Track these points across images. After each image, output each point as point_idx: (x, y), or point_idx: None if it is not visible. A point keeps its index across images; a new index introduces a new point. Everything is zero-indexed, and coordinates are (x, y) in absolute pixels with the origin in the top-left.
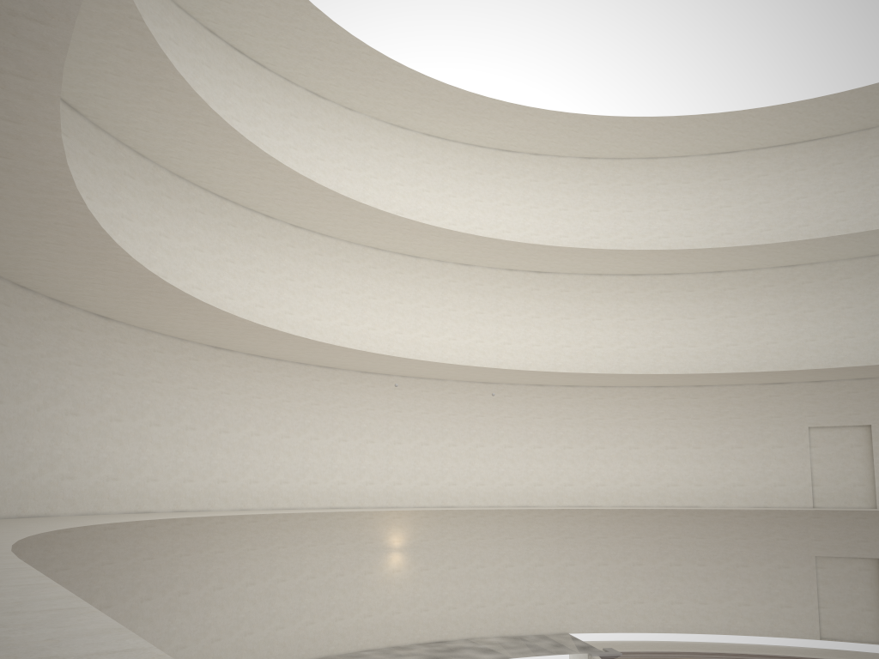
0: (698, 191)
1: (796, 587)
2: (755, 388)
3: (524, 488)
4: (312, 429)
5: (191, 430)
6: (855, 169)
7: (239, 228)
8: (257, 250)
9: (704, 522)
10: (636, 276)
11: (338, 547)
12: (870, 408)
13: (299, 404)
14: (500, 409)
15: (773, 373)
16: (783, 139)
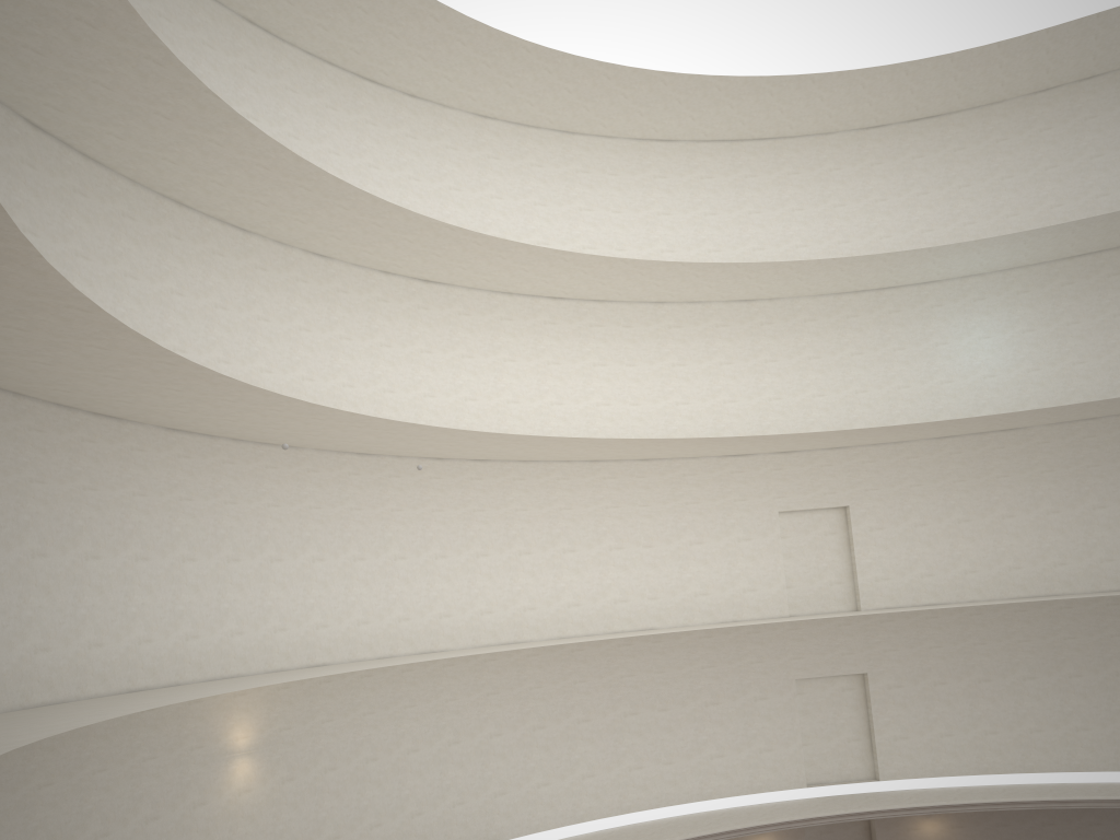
0: (629, 189)
1: (776, 723)
2: (714, 462)
3: (427, 623)
4: (87, 538)
5: None
6: (814, 183)
7: None
8: None
9: (663, 650)
10: (557, 301)
11: (146, 765)
12: (847, 484)
13: (61, 488)
14: (385, 498)
15: (761, 439)
16: (733, 131)
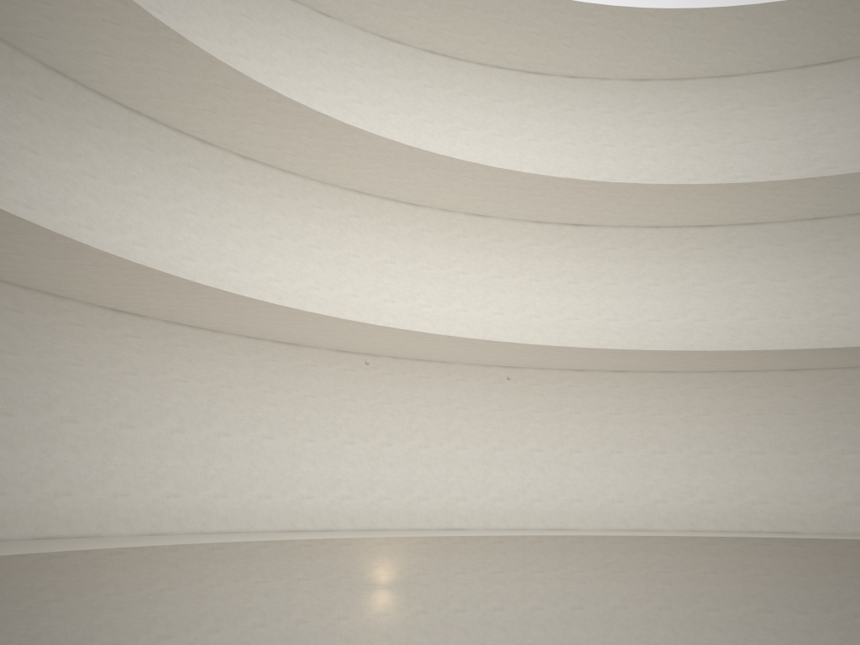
0: (788, 115)
1: None
2: None
3: (558, 505)
4: (264, 425)
5: (71, 423)
6: None
7: (159, 153)
8: (186, 184)
9: (805, 554)
10: (706, 228)
11: (300, 583)
12: None
13: (245, 391)
14: (526, 402)
15: None
16: None
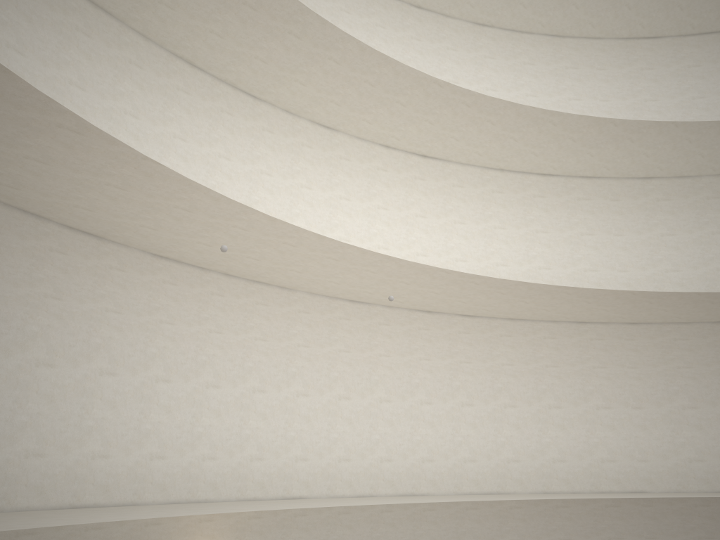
0: (616, 80)
1: None
2: (708, 327)
3: (409, 466)
4: (41, 345)
5: None
6: None
7: None
8: None
9: (654, 515)
10: (546, 177)
11: None
12: None
13: (14, 291)
14: (374, 343)
15: None
16: None
